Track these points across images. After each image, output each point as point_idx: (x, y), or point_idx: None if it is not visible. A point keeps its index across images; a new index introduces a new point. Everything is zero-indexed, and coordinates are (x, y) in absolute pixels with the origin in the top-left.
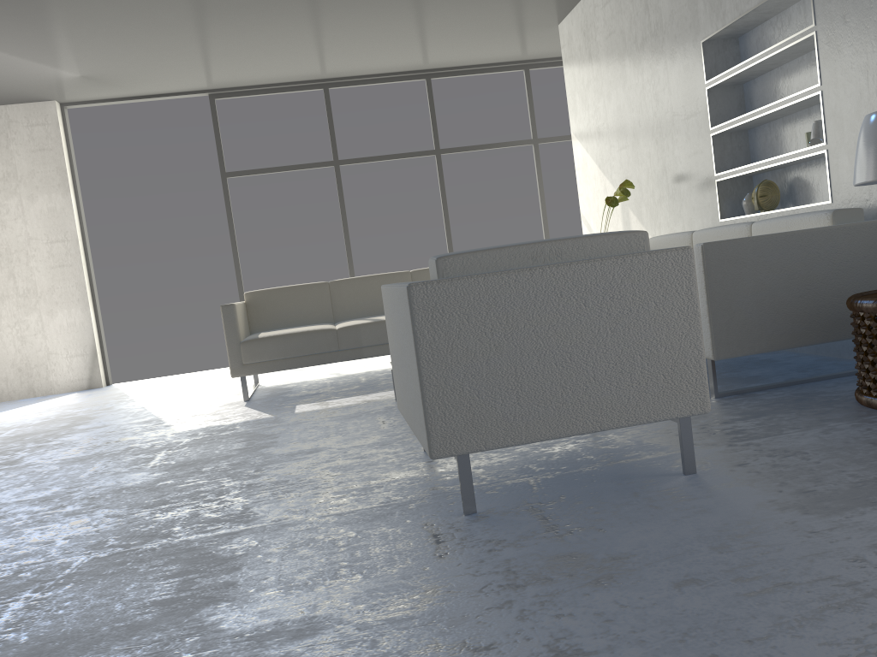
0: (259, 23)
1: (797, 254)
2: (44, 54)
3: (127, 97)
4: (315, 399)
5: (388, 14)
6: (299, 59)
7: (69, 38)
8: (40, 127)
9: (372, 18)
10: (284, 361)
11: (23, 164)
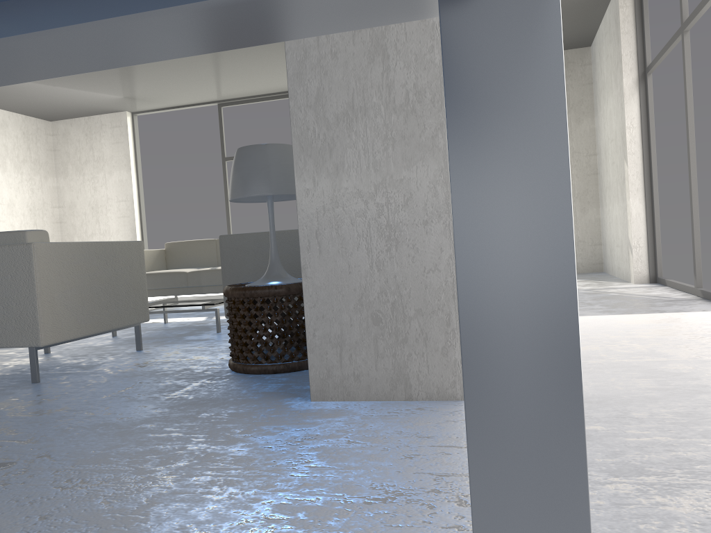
0: (196, 61)
1: (286, 247)
2: (87, 87)
3: (168, 108)
4: (151, 317)
5: (280, 49)
6: (254, 80)
7: (90, 77)
8: (117, 128)
9: (272, 52)
10: (155, 290)
11: (107, 152)
